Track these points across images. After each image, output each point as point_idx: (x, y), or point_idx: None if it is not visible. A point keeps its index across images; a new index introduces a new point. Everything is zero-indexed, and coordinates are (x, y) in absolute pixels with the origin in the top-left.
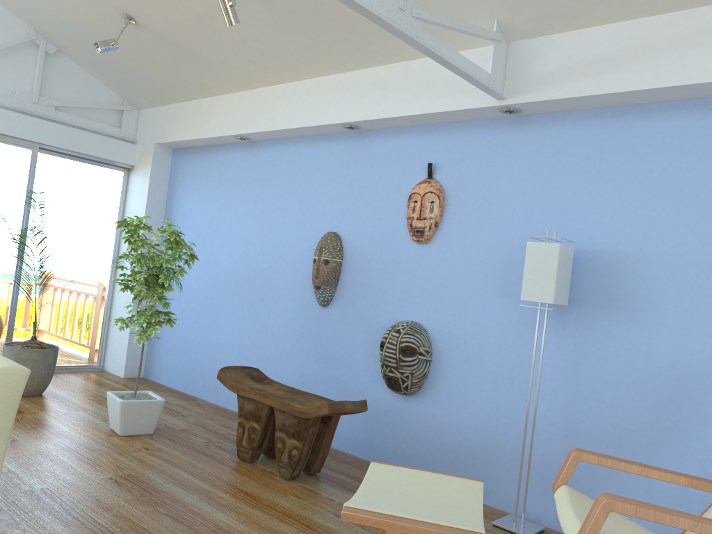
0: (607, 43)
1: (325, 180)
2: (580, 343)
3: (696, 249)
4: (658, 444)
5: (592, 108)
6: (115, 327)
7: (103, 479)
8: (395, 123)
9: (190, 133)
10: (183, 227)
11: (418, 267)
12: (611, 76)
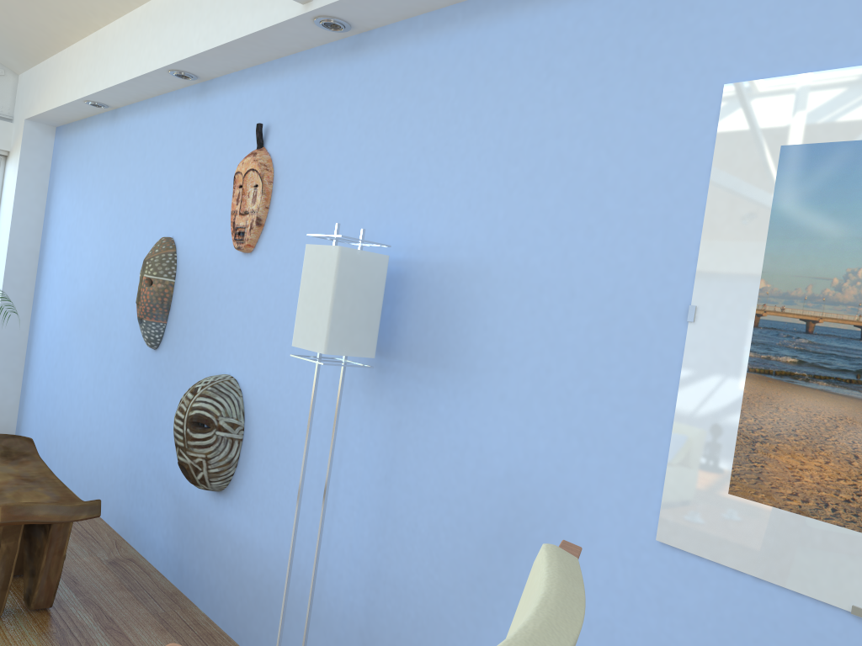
0: None
1: (168, 160)
2: (398, 424)
3: (554, 257)
4: (479, 621)
5: (441, 9)
6: None
7: None
8: (224, 63)
9: (49, 101)
10: (56, 234)
11: (242, 290)
12: None
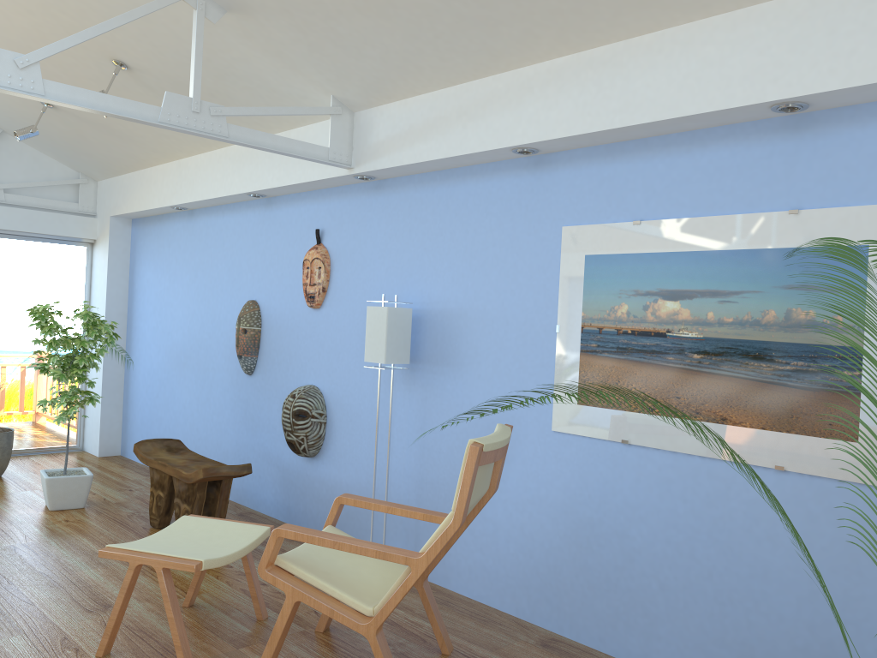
0: (417, 114)
1: (245, 248)
2: (425, 398)
3: (497, 305)
4: None
5: (427, 172)
6: (90, 406)
7: (5, 546)
8: (288, 190)
9: (136, 204)
10: (143, 299)
11: (315, 332)
12: (420, 145)
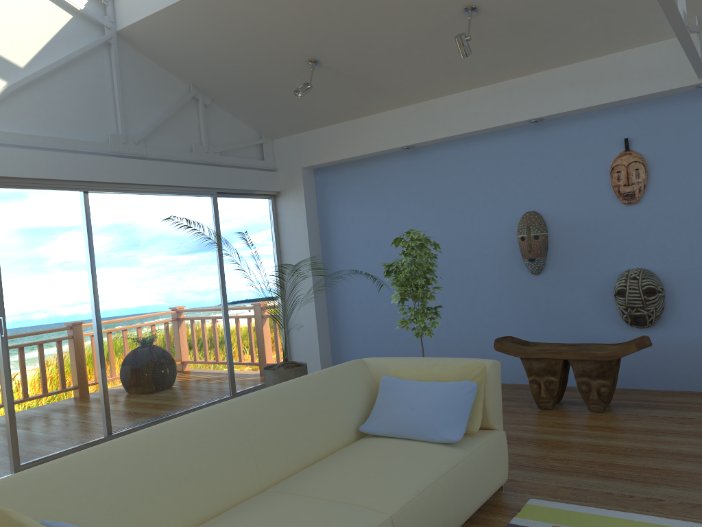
0: None
1: (509, 169)
2: None
3: None
4: None
5: None
6: (298, 339)
7: None
8: (583, 111)
9: (347, 152)
10: (346, 236)
11: (632, 224)
12: None
